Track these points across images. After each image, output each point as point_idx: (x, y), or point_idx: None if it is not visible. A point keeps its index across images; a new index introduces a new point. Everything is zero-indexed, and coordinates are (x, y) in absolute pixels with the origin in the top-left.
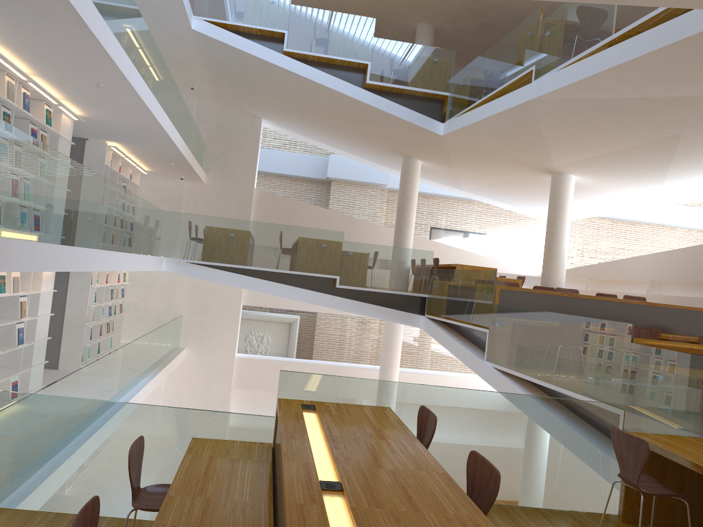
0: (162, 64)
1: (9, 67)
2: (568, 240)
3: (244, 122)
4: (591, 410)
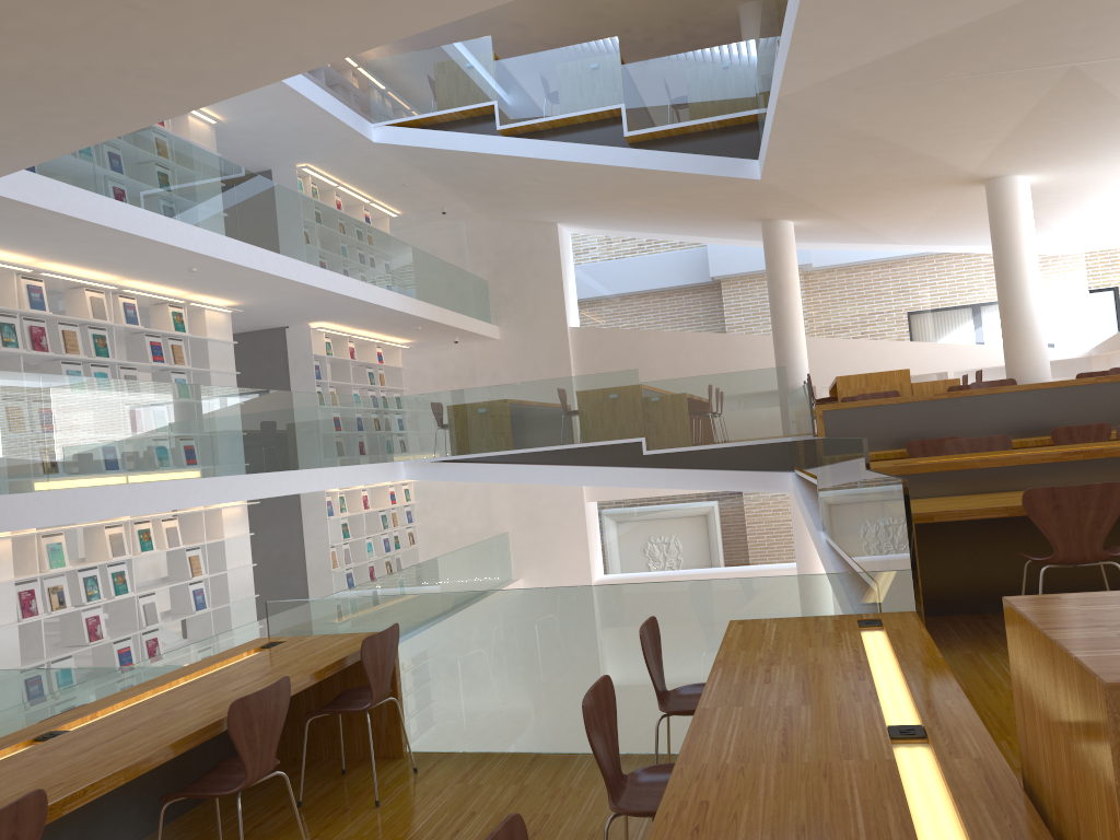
0: (314, 208)
1: (82, 281)
2: (1039, 290)
3: (533, 237)
4: (680, 595)
